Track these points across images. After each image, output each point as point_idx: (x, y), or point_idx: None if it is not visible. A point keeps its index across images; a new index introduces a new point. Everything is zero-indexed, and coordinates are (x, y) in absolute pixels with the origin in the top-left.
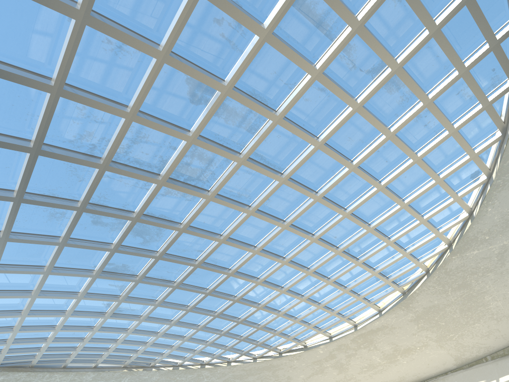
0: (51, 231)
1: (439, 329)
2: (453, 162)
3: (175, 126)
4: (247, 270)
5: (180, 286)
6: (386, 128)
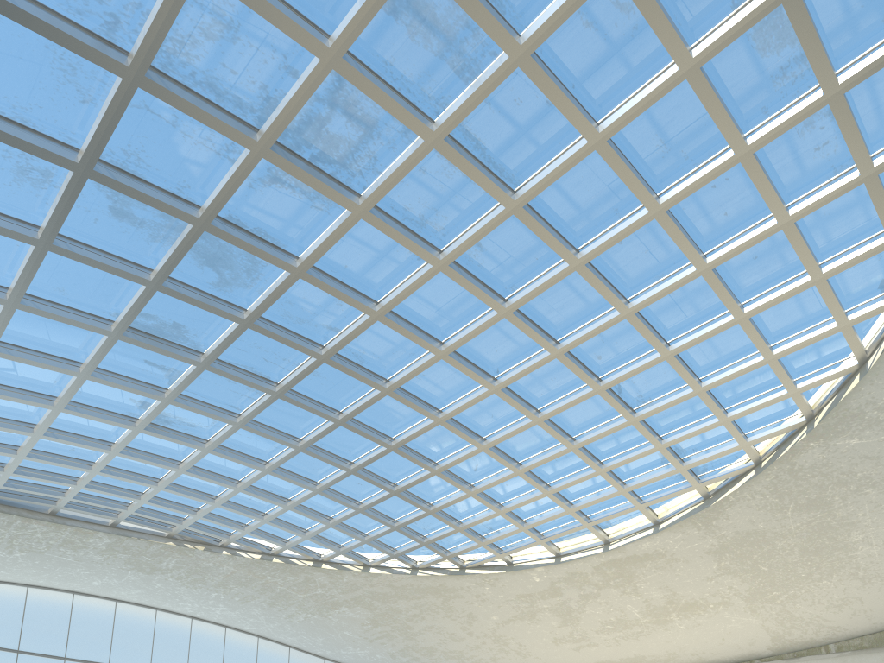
0: (22, 209)
1: (756, 577)
2: (854, 246)
3: (299, 16)
4: (422, 391)
5: (286, 395)
6: (739, 133)
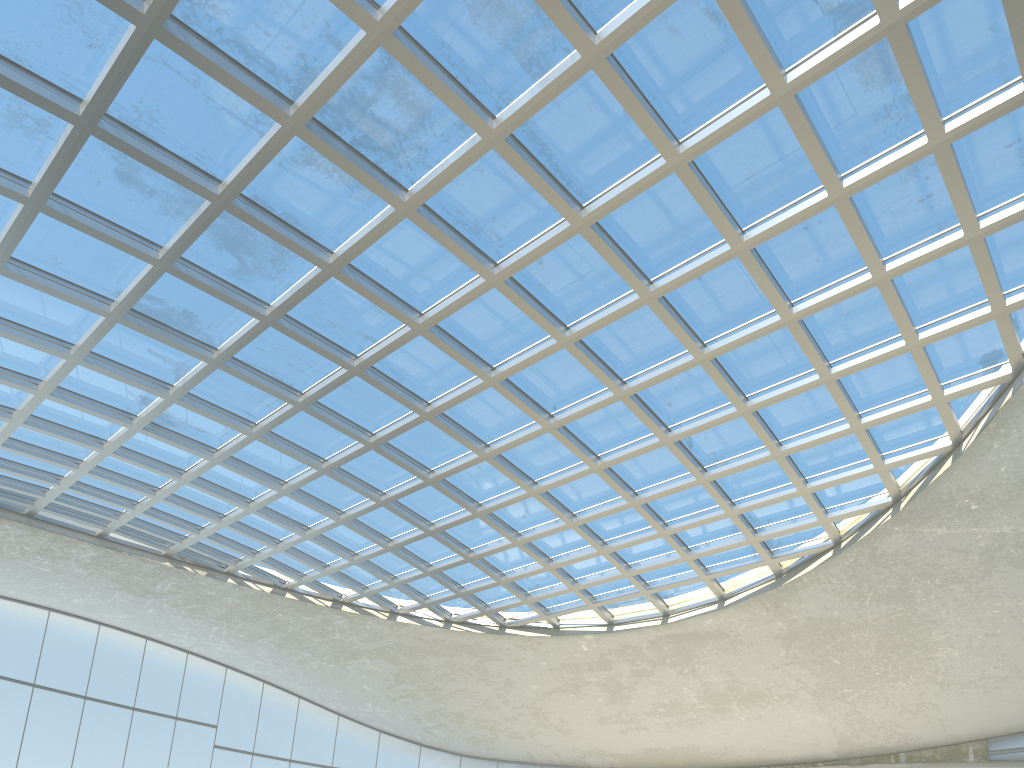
0: (12, 160)
1: (826, 670)
2: (955, 313)
3: None
4: (467, 420)
5: (311, 408)
6: (834, 173)
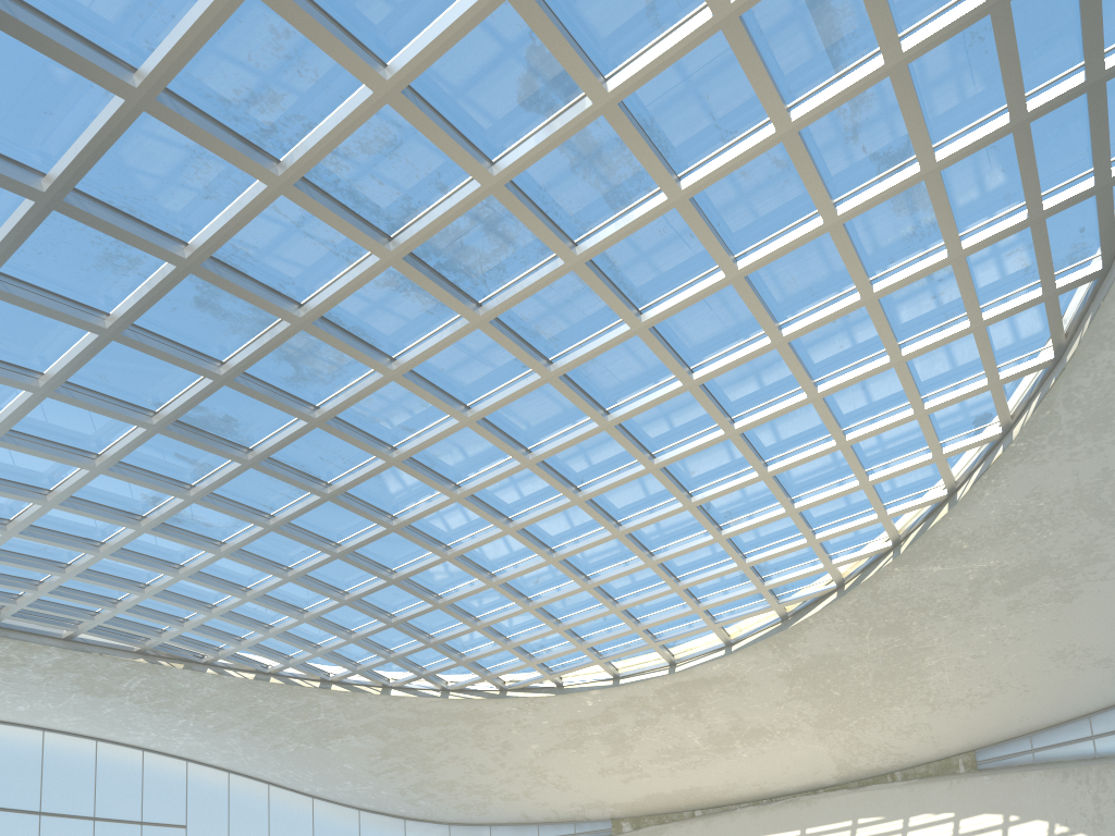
0: (91, 294)
1: (827, 702)
2: (955, 384)
3: (465, 141)
4: (493, 498)
5: (338, 498)
6: (868, 281)
